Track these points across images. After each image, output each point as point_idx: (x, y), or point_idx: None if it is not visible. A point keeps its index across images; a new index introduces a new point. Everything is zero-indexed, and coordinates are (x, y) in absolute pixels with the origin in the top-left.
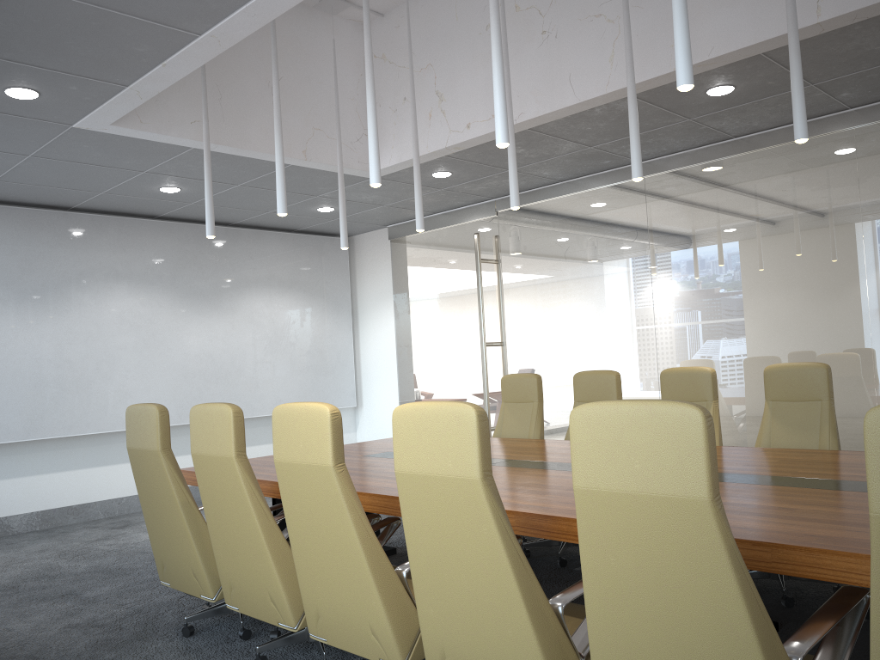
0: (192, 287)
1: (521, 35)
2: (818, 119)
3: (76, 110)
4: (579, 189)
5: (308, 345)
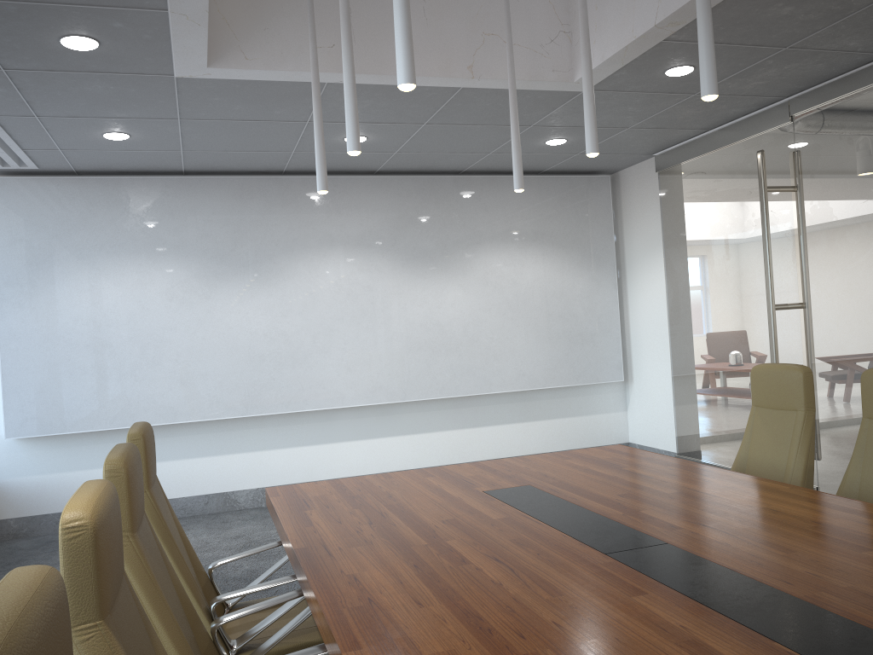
0: (416, 248)
1: None
2: None
3: (155, 55)
4: None
5: (558, 308)
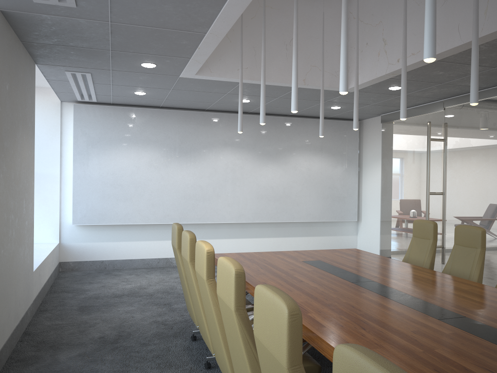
0: (264, 150)
1: None
2: None
3: (176, 70)
4: None
5: (328, 183)
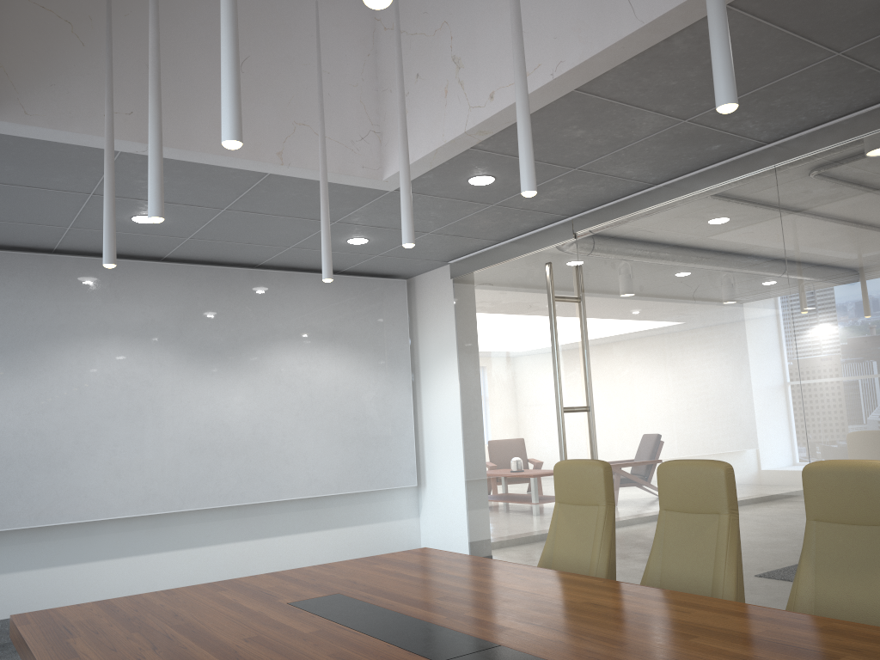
0: (204, 341)
1: None
2: None
3: None
4: (681, 193)
5: (353, 409)
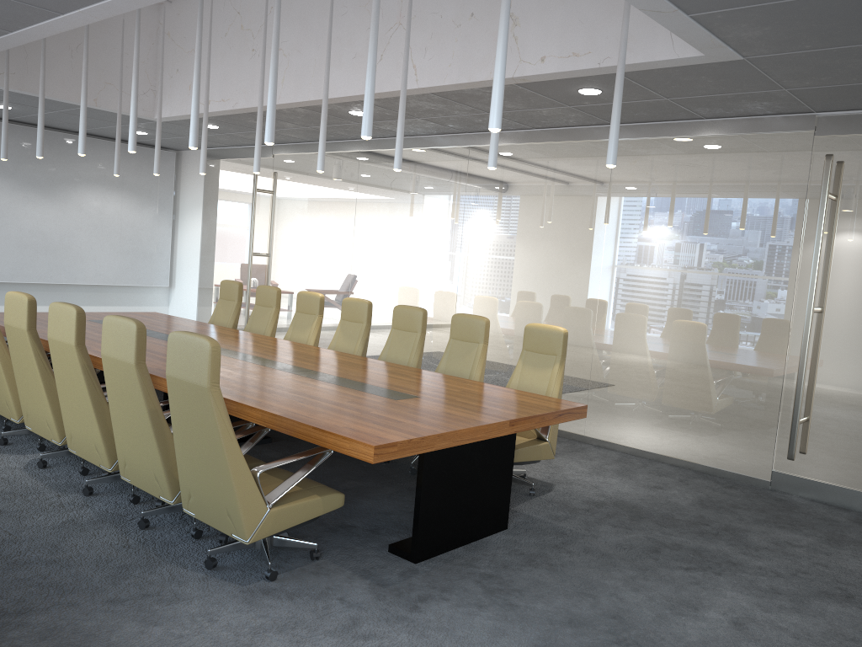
0: (31, 178)
1: (242, 47)
2: (452, 135)
3: None
4: None
5: (130, 234)
